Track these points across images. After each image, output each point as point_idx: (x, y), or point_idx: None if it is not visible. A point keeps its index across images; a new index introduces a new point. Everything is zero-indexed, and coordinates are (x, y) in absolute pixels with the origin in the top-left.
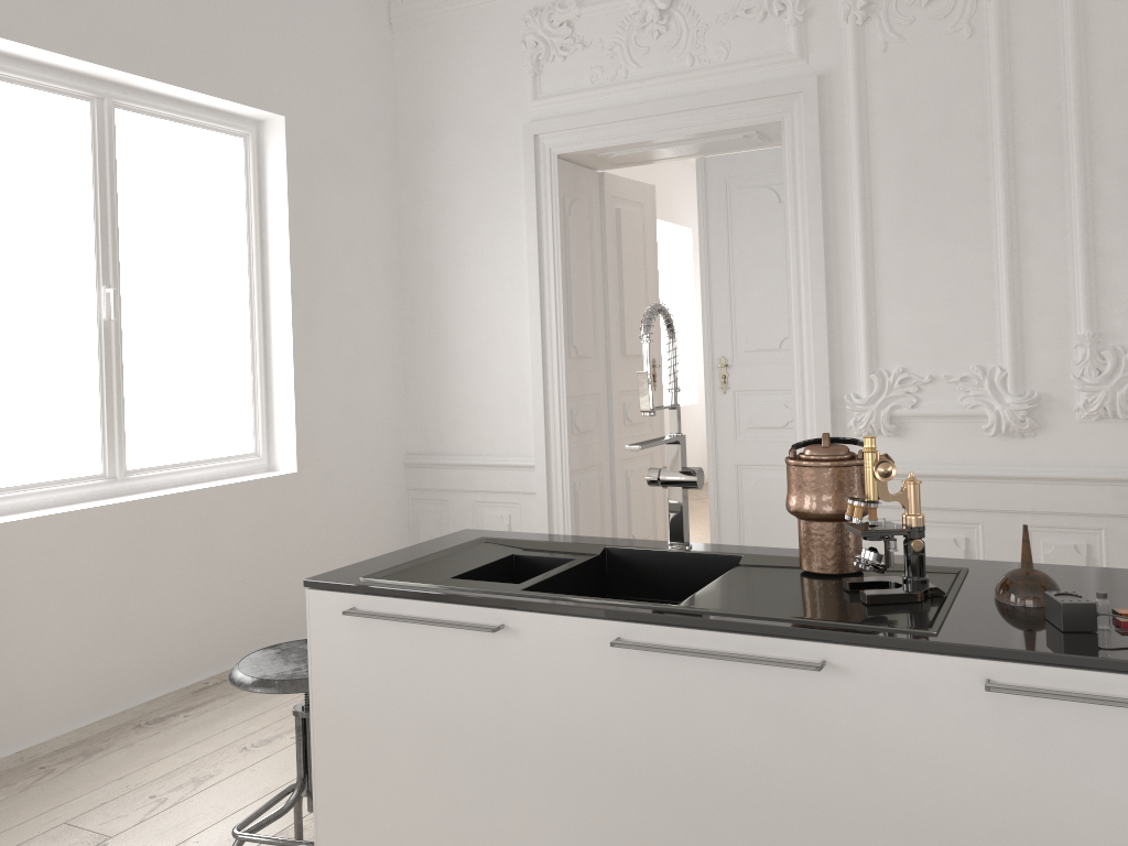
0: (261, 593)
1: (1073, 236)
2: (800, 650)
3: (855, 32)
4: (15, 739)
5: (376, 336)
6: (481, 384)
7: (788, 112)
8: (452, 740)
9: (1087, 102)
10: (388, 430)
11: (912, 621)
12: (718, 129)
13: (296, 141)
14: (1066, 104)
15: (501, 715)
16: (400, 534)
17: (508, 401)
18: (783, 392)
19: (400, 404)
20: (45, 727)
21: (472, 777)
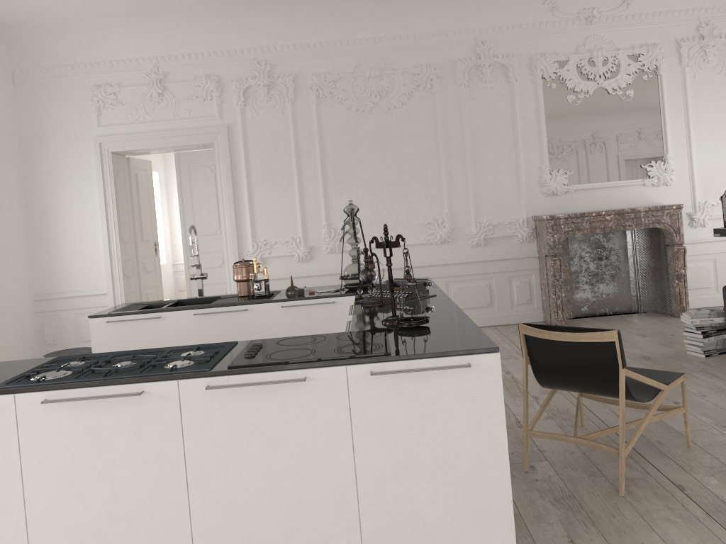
0: None
1: (320, 189)
2: (241, 307)
3: (241, 110)
4: None
5: (17, 238)
6: (76, 258)
7: (216, 139)
8: None
9: (322, 143)
10: (25, 284)
11: (266, 298)
12: (187, 144)
13: None
14: (315, 143)
15: (161, 341)
16: (34, 335)
17: (91, 265)
18: (218, 252)
19: (30, 271)
20: None
21: None
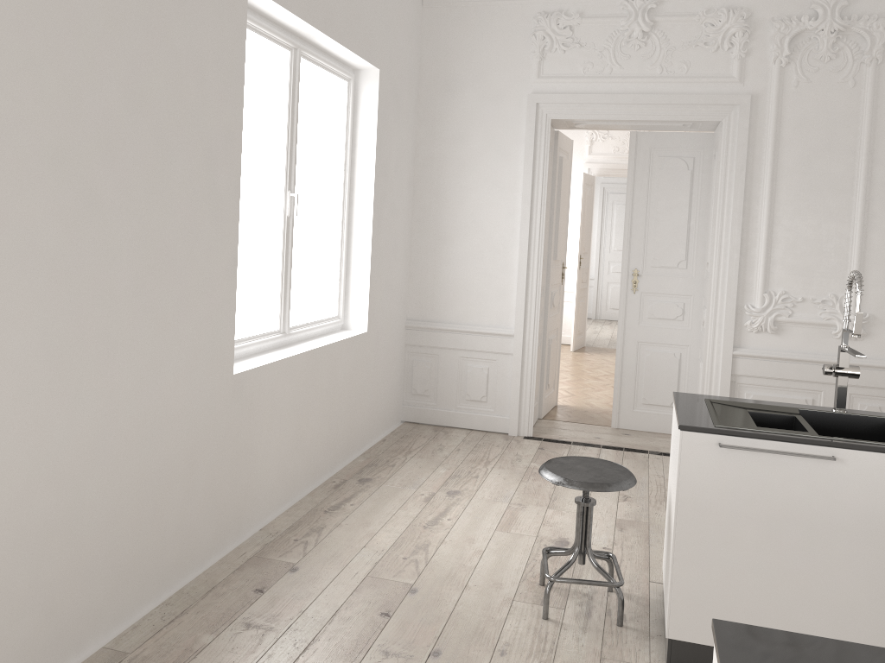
0: (349, 418)
1: None
2: None
3: (779, 71)
4: (256, 520)
5: (401, 234)
6: (474, 275)
7: (726, 116)
8: (786, 519)
9: None
10: (401, 302)
11: None
12: (675, 120)
13: (382, 88)
14: None
15: (824, 506)
16: (400, 377)
17: (494, 288)
18: (676, 296)
19: (406, 284)
20: (267, 512)
21: (798, 540)
